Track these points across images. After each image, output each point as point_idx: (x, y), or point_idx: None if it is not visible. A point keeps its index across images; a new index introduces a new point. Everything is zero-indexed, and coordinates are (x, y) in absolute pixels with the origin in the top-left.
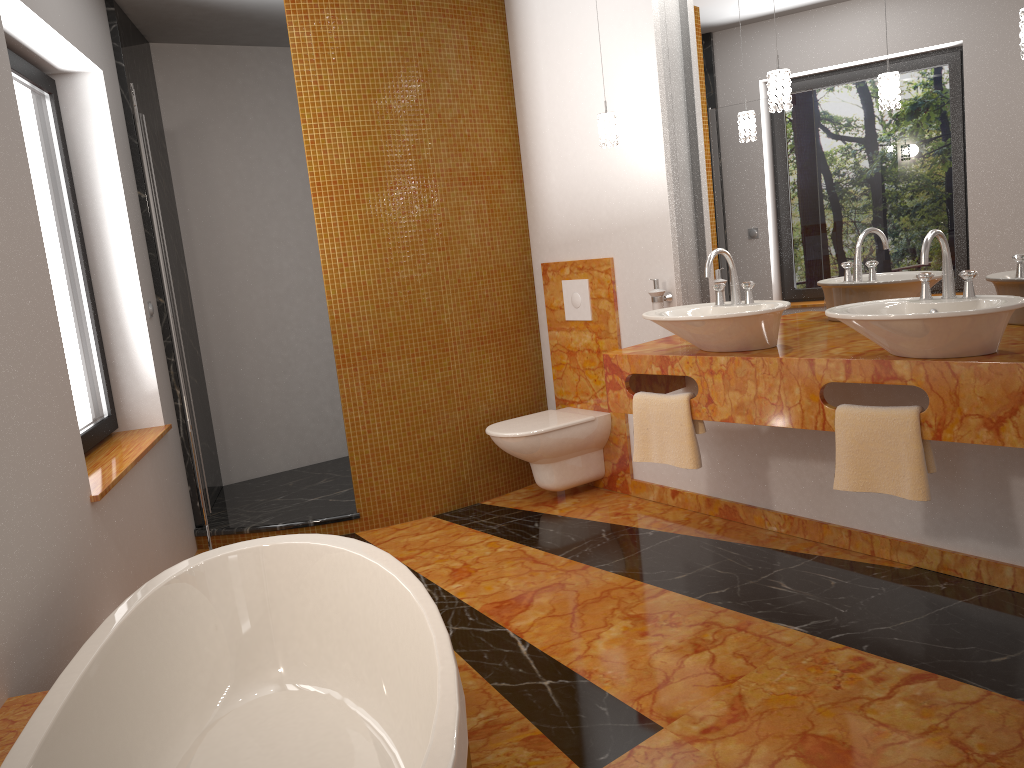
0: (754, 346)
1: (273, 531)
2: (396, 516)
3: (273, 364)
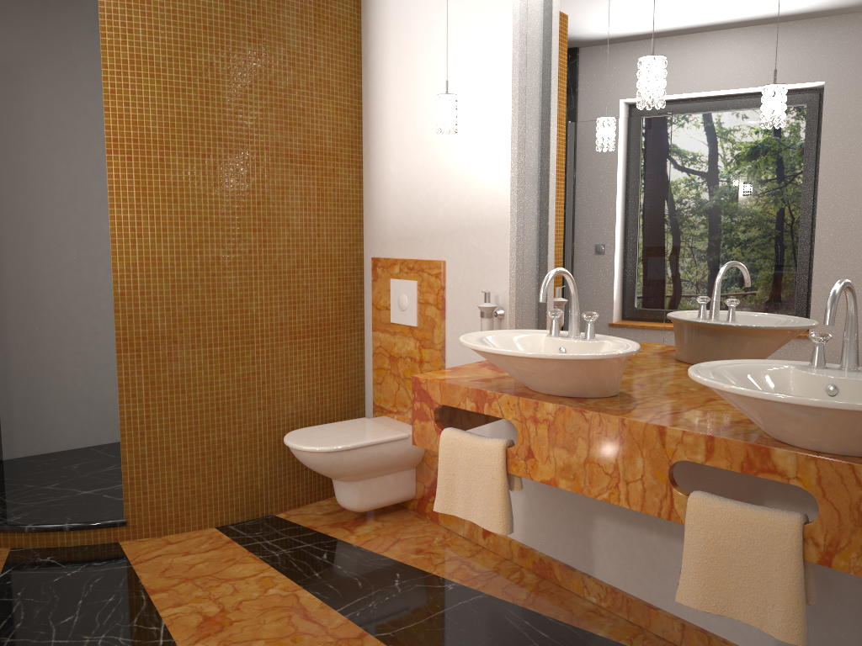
0: (591, 393)
1: (21, 532)
2: (171, 525)
3: (79, 332)
